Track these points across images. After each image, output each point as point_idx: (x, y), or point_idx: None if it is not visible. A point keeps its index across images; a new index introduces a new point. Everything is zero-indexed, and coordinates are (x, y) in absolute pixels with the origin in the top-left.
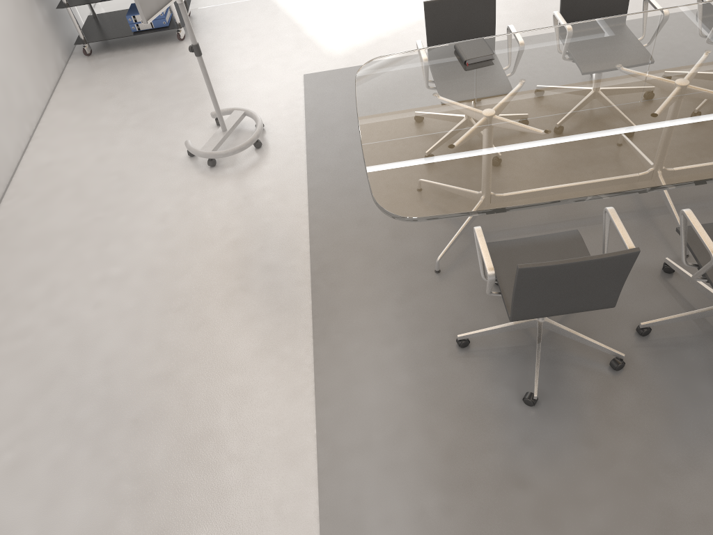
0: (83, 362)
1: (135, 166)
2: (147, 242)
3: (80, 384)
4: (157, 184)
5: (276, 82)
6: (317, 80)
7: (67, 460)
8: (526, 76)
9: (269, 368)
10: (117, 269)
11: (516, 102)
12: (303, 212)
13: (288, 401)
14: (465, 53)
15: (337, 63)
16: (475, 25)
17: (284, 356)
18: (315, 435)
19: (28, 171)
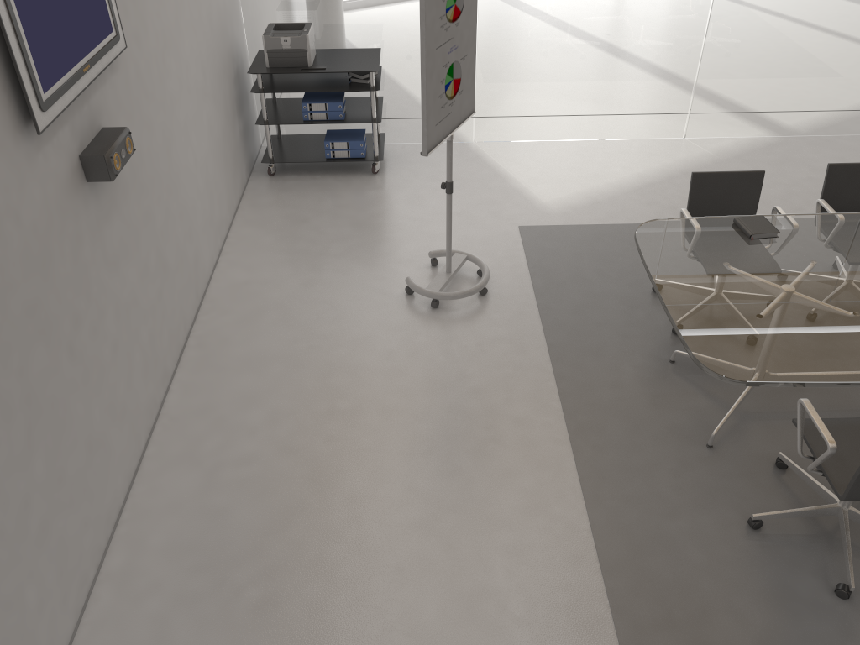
0: (324, 498)
1: (346, 297)
2: (374, 378)
3: (325, 522)
4: (374, 319)
5: (490, 230)
6: (535, 233)
7: (324, 603)
8: (818, 258)
9: (540, 527)
10: (345, 403)
11: (816, 282)
12: (547, 367)
13: (570, 566)
14: (749, 227)
15: (553, 219)
16: (738, 201)
17: (555, 517)
18: (607, 605)
19: (223, 287)
